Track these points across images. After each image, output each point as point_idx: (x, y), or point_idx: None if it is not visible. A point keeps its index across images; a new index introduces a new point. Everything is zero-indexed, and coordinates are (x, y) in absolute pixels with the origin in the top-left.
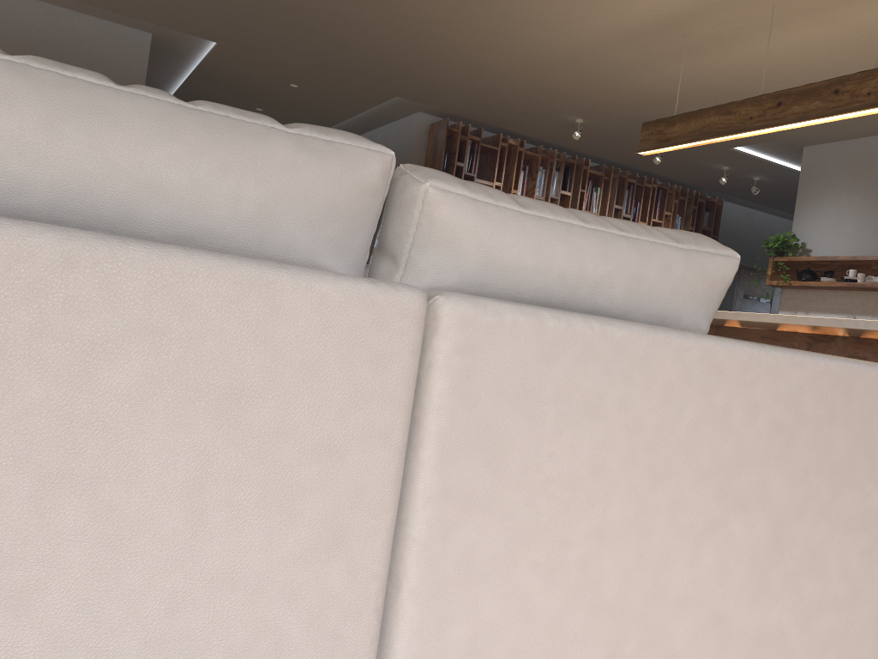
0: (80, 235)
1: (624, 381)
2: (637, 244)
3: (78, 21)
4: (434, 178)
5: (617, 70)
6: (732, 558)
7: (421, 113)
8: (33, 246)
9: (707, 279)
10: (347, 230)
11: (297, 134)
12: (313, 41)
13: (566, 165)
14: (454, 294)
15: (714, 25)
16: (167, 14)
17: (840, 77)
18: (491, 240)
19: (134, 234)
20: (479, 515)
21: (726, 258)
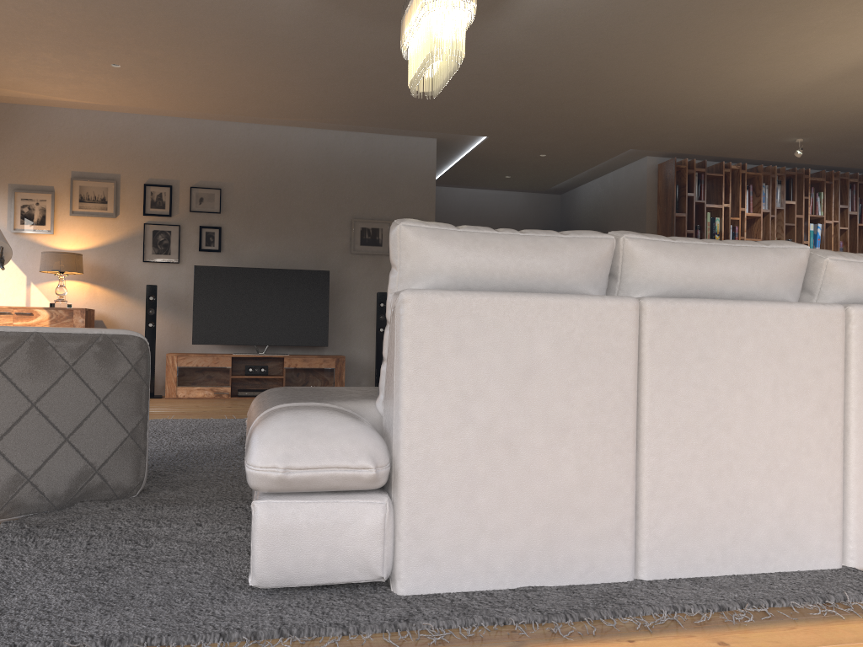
0: (728, 301)
1: None
2: None
3: (386, 140)
4: (828, 254)
5: (836, 98)
6: None
7: (649, 157)
8: (718, 307)
9: None
10: (795, 283)
11: (772, 247)
12: (567, 123)
13: (786, 177)
14: (855, 305)
15: None
16: (456, 125)
17: None
18: (859, 278)
19: (720, 298)
20: None
21: None
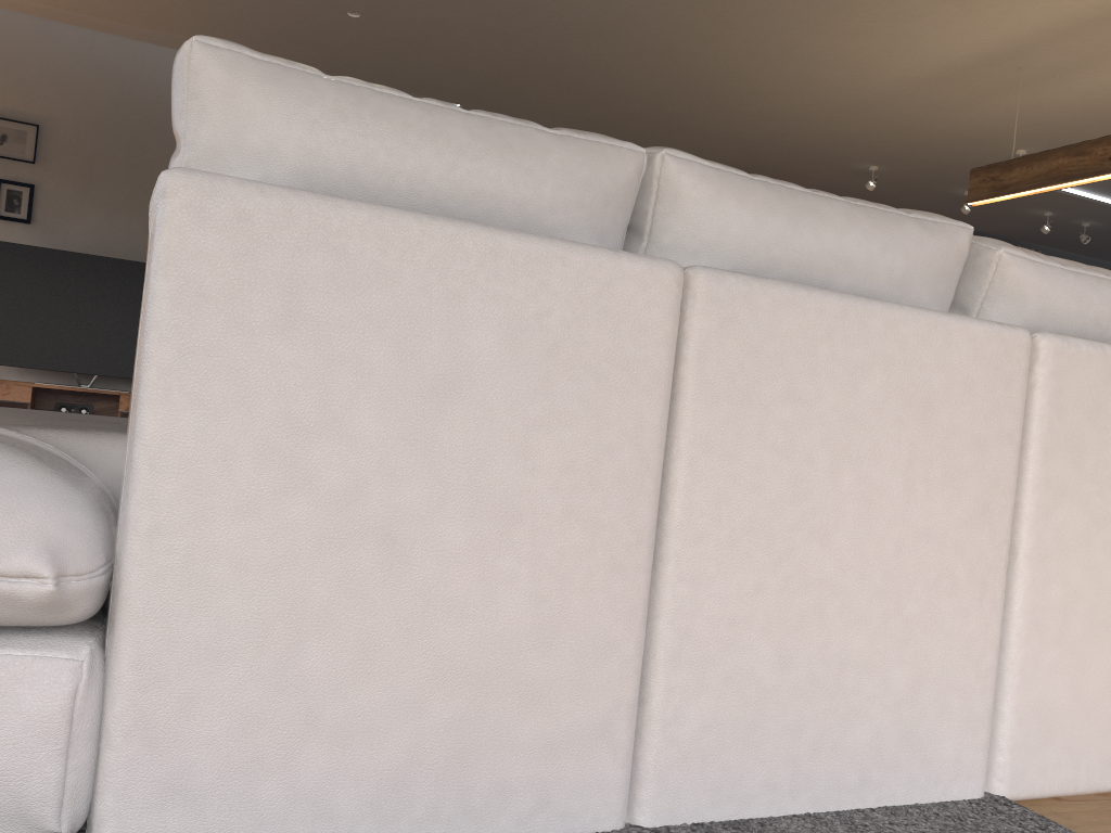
0: (846, 295)
1: None
2: None
3: None
4: (1002, 245)
5: (931, 110)
6: None
7: None
8: (827, 303)
9: None
10: (947, 288)
11: (916, 218)
12: (574, 98)
13: None
14: (1047, 332)
15: (1057, 55)
16: (415, 78)
17: None
18: (1047, 292)
19: None
20: (1067, 501)
21: None
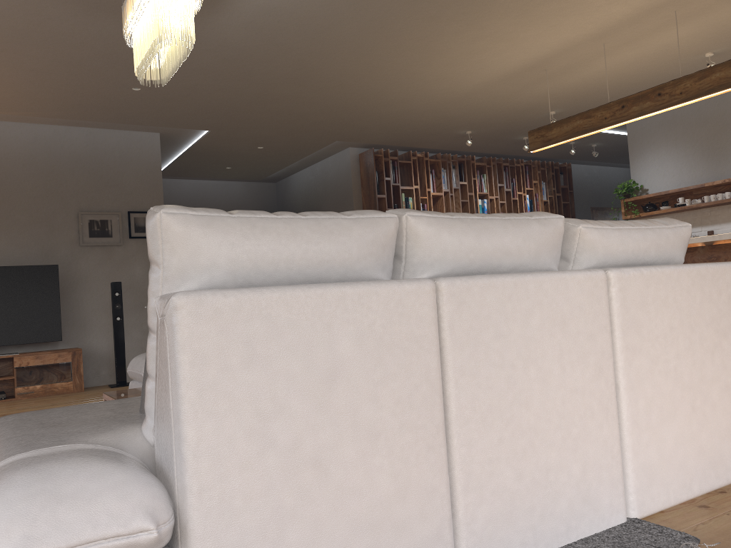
0: (514, 275)
1: (673, 290)
2: (653, 230)
3: (108, 135)
4: (580, 223)
5: (498, 97)
6: (726, 358)
7: (351, 148)
8: (506, 282)
9: (682, 238)
10: (557, 252)
11: (535, 218)
12: (282, 117)
13: (458, 162)
14: (612, 268)
15: (565, 61)
16: (179, 119)
17: (660, 85)
18: (606, 243)
19: (498, 271)
20: (638, 354)
21: (686, 227)
